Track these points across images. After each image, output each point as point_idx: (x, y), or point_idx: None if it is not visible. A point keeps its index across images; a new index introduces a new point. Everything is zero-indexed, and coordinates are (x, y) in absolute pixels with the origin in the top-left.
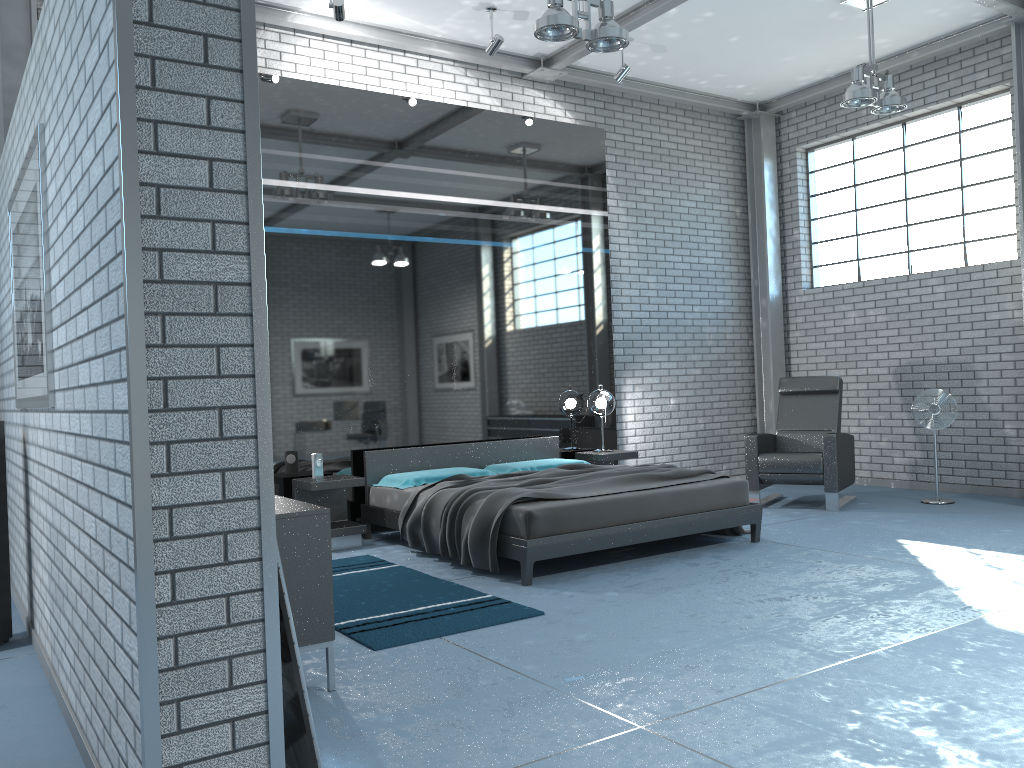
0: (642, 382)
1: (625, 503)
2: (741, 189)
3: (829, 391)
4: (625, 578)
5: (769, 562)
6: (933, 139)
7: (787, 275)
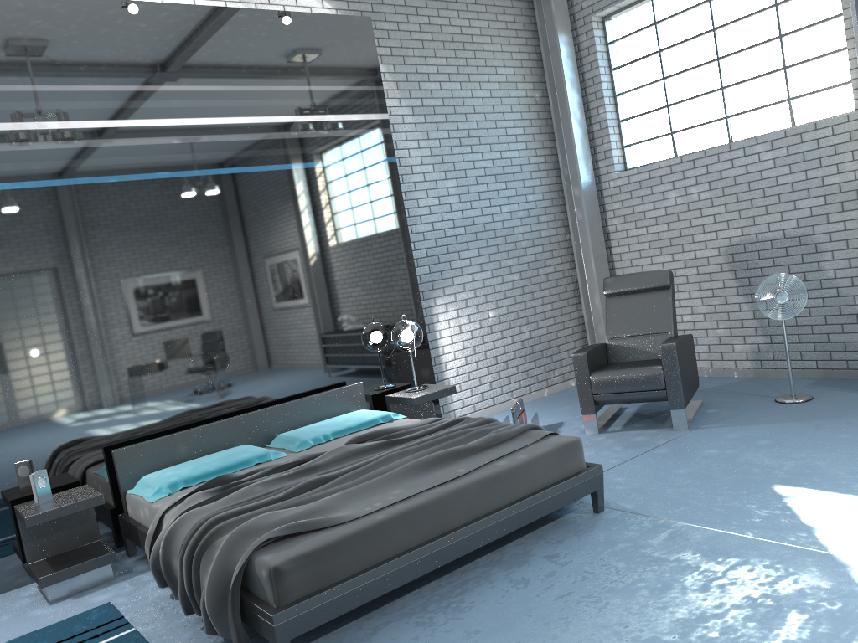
0: (455, 299)
1: (420, 514)
2: (538, 71)
3: (660, 288)
4: (426, 636)
5: (621, 565)
6: None
7: (598, 159)
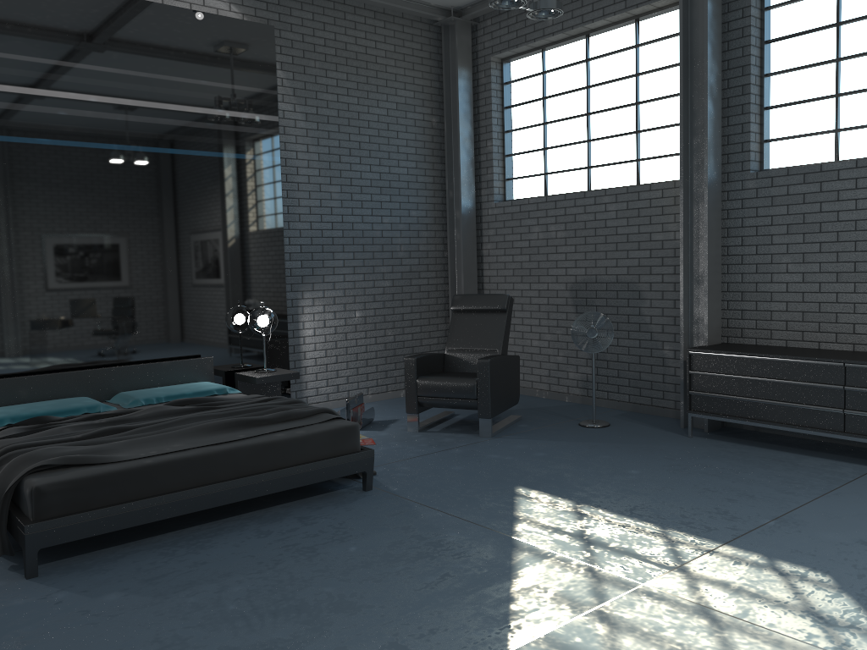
0: (323, 295)
1: (186, 464)
2: (438, 98)
3: (497, 310)
4: (162, 562)
5: (351, 529)
6: (613, 52)
7: (481, 187)
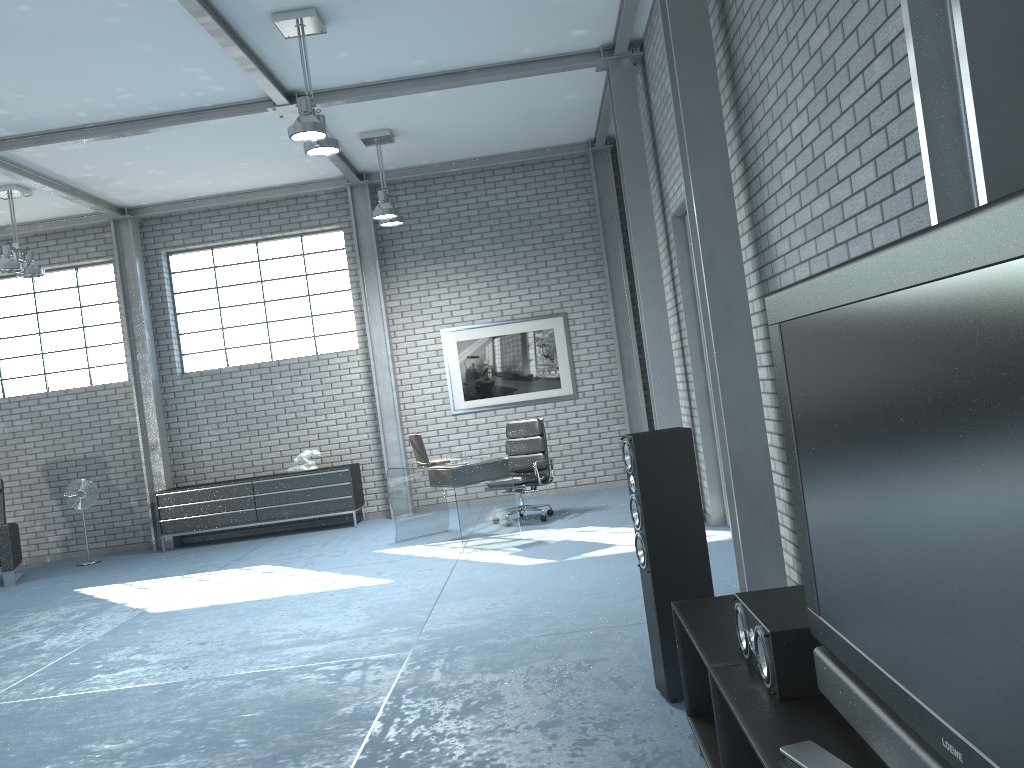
0: None
1: None
2: None
3: None
4: None
5: None
6: (58, 289)
7: None
